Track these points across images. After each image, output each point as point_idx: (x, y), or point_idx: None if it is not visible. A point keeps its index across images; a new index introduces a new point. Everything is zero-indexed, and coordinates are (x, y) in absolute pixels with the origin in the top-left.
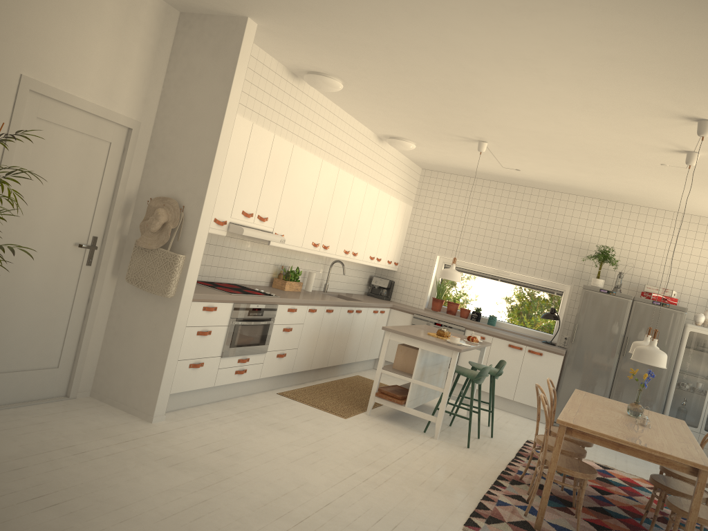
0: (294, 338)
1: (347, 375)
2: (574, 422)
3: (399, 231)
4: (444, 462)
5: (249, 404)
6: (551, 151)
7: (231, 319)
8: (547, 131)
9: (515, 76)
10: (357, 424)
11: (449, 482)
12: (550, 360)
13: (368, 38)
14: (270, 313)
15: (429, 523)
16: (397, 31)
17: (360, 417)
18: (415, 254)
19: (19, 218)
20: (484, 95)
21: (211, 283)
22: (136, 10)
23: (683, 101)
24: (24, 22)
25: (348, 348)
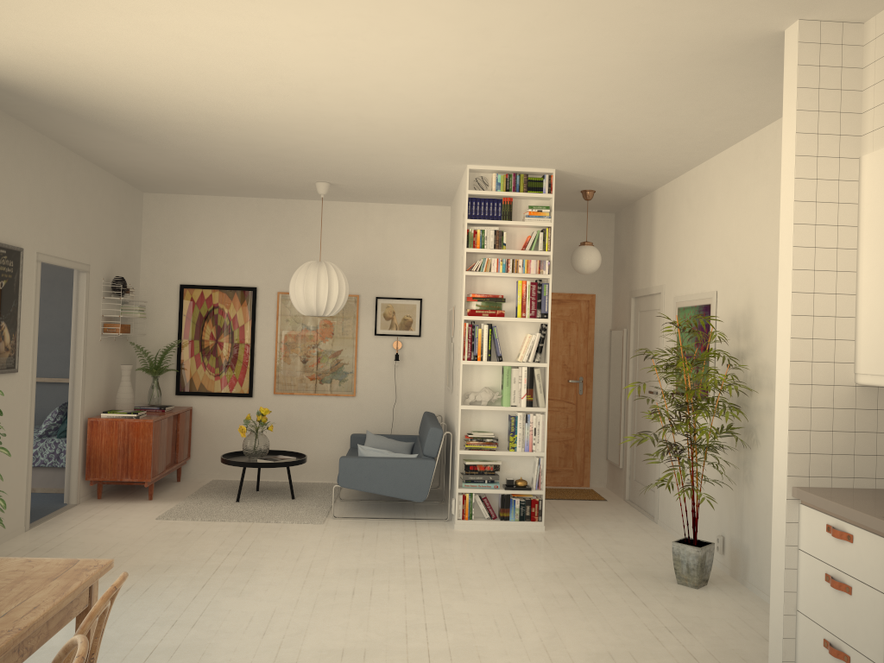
0: None
1: None
2: (70, 566)
3: None
4: None
5: None
6: None
7: None
8: None
9: None
10: None
11: None
12: None
13: None
14: None
15: None
16: (538, 9)
17: None
18: None
19: None
20: None
21: None
22: None
23: None
24: None
25: None
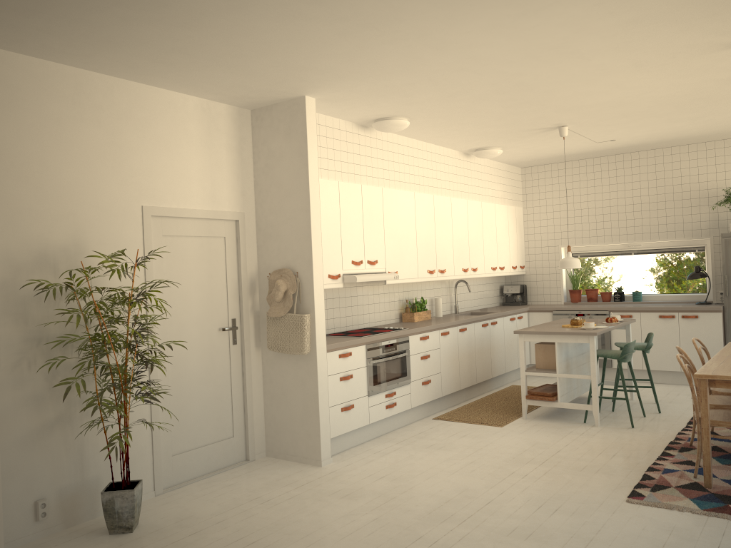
0: (434, 363)
1: (501, 387)
2: (713, 373)
3: (515, 235)
4: (607, 446)
5: (407, 434)
6: (633, 113)
7: (368, 359)
8: (617, 98)
9: (555, 64)
10: (514, 429)
11: (612, 462)
12: (708, 320)
13: (410, 77)
14: (403, 346)
15: (590, 501)
16: (431, 64)
17: (517, 423)
18: (538, 253)
19: (170, 320)
20: (537, 88)
21: (344, 332)
22: (215, 122)
23: (728, 31)
24: (133, 165)
25: (494, 361)
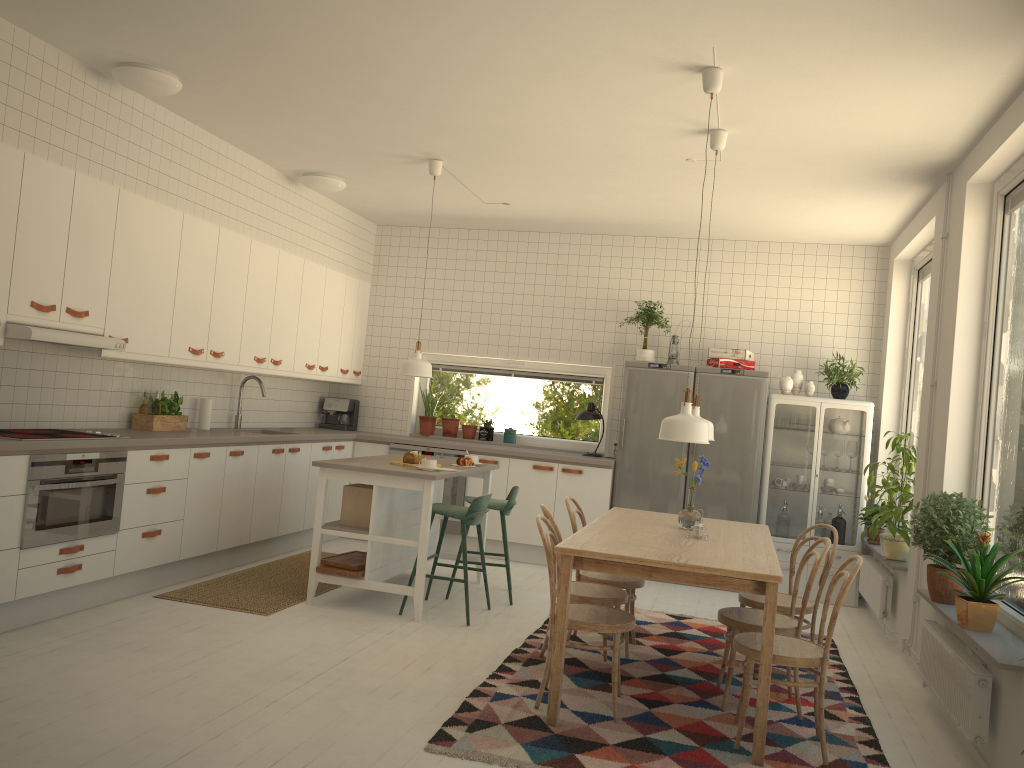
0: (173, 503)
1: (293, 552)
2: (582, 546)
3: (353, 323)
4: (422, 653)
5: (92, 621)
6: (534, 161)
7: (30, 481)
8: (513, 125)
9: (421, 25)
10: (286, 621)
11: (422, 680)
12: (594, 478)
13: None
14: (114, 466)
15: (367, 750)
16: None
17: (295, 610)
18: (384, 355)
19: None
20: (395, 69)
21: None
22: None
23: (669, 36)
24: None
25: (286, 510)
